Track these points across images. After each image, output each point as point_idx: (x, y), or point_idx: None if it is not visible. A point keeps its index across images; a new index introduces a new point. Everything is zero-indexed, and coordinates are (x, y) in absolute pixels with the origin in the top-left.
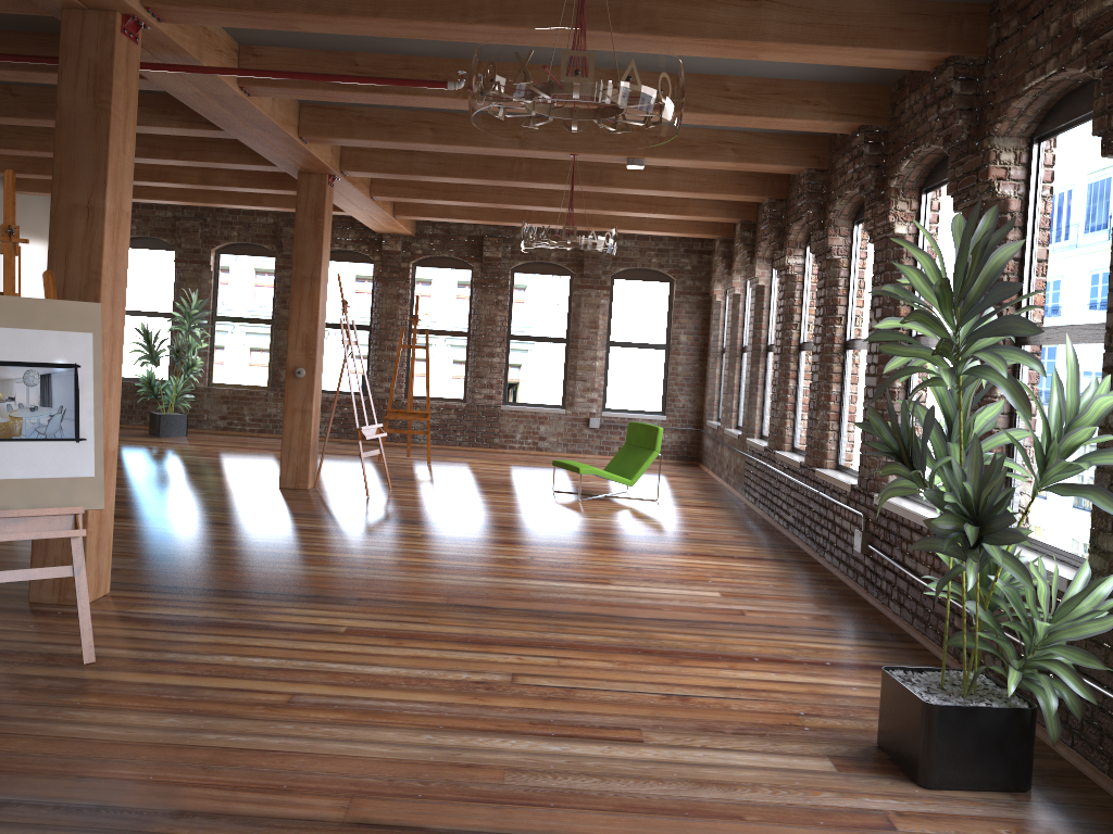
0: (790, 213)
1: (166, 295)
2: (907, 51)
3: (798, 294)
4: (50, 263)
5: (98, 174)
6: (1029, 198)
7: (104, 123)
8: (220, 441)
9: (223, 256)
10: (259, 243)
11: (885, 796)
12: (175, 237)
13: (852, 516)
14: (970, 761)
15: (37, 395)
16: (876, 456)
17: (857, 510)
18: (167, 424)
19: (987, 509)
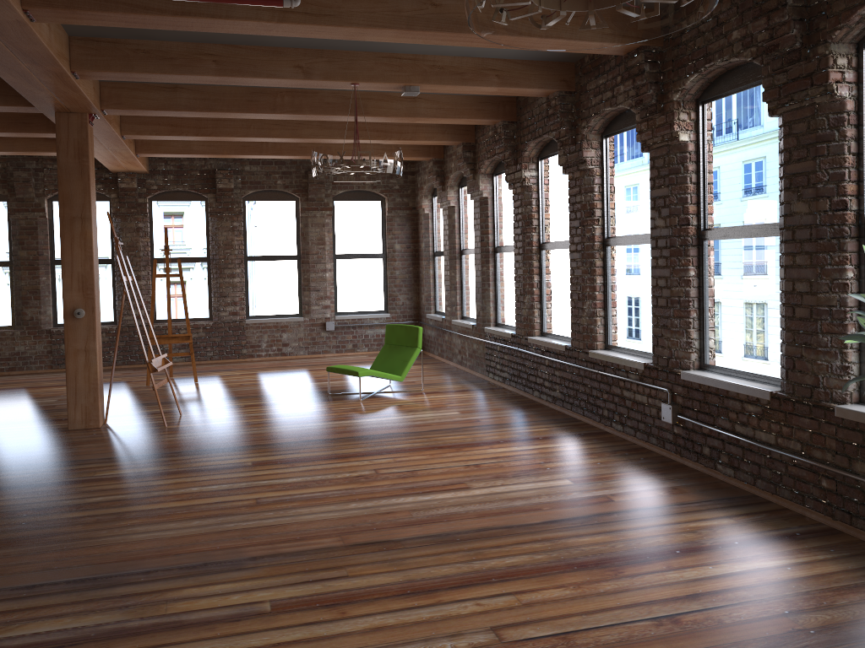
0: (524, 133)
1: None
2: None
3: (534, 202)
4: None
5: None
6: (863, 98)
7: None
8: None
9: None
10: None
11: None
12: None
13: (649, 390)
14: None
15: None
16: (676, 337)
17: (658, 386)
18: None
19: None
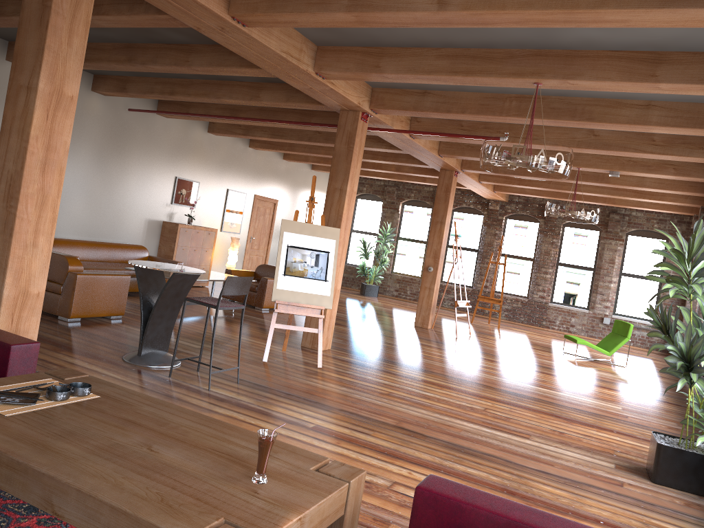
0: None
1: (376, 224)
2: None
3: None
4: (324, 210)
5: (345, 176)
6: None
7: (350, 156)
8: (392, 302)
9: (405, 206)
10: (424, 201)
11: (629, 479)
12: (383, 195)
13: None
14: (677, 475)
15: (313, 262)
16: None
17: None
18: (369, 289)
19: (693, 357)
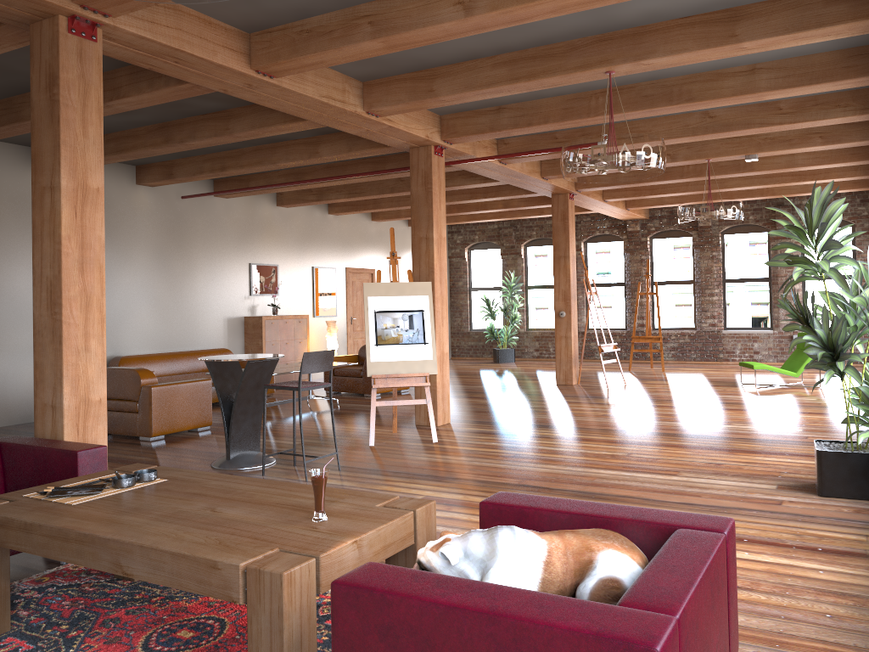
0: None
1: (498, 276)
2: (854, 79)
3: None
4: (413, 266)
5: (429, 222)
6: None
7: (430, 198)
8: (533, 364)
9: (528, 248)
10: (549, 237)
11: (791, 497)
12: (500, 240)
13: None
14: (846, 482)
15: (407, 324)
16: None
17: None
18: (503, 355)
19: (836, 343)
